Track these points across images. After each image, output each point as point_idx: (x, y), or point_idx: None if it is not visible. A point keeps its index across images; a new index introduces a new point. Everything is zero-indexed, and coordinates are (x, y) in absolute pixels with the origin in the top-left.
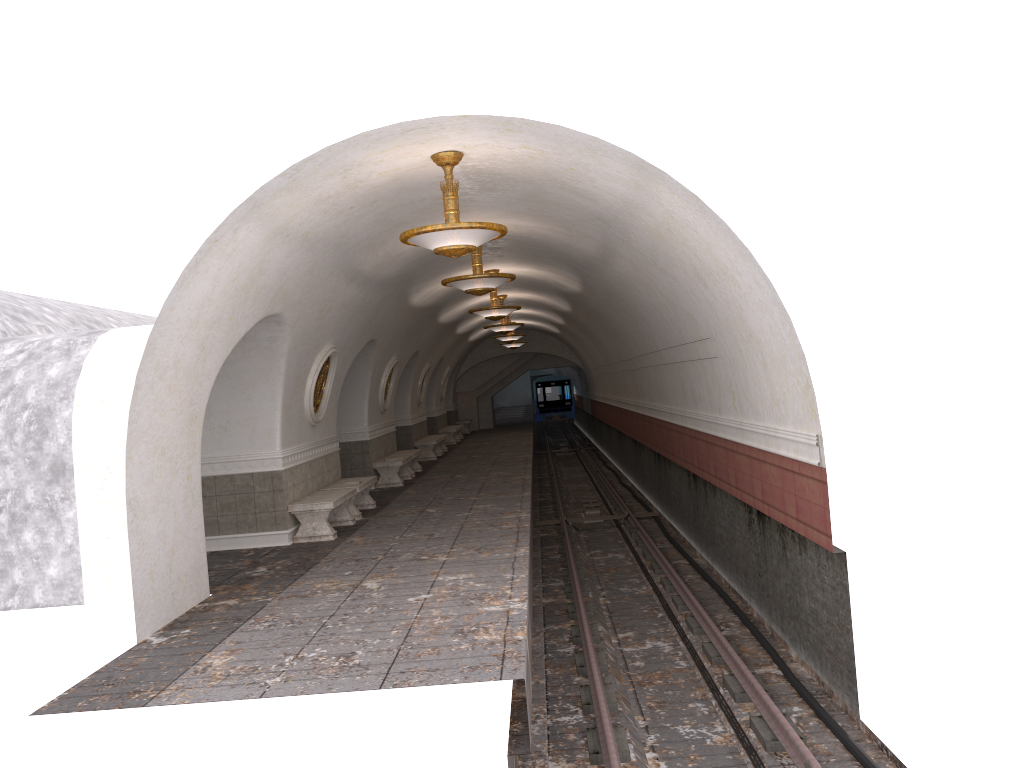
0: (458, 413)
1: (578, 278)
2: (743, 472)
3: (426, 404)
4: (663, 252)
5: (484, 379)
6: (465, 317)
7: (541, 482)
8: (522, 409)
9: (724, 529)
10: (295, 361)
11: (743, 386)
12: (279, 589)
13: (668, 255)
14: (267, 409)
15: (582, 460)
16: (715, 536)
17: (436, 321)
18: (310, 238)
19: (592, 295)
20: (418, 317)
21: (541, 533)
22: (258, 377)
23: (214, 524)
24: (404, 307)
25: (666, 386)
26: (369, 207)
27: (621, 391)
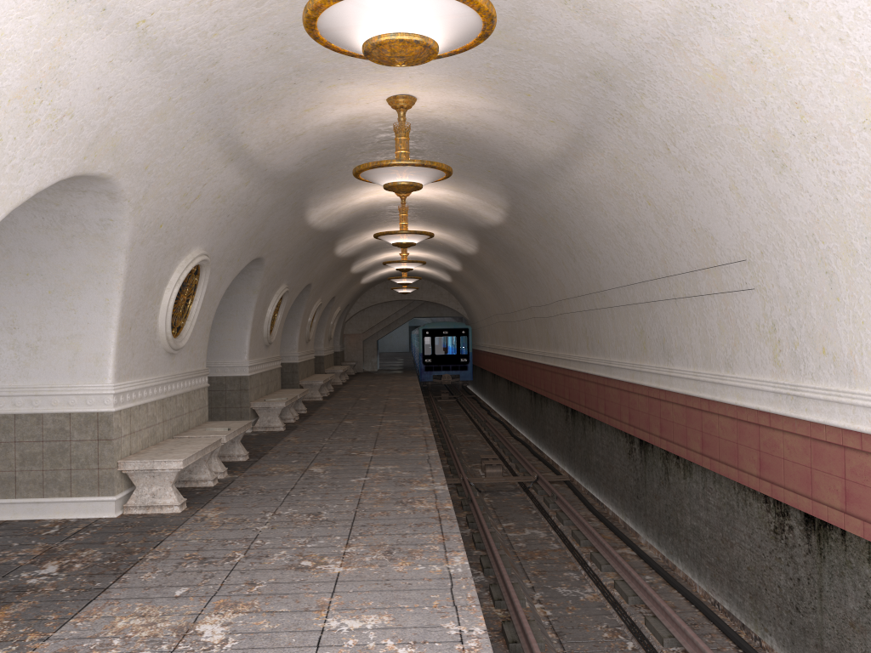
0: (344, 354)
1: (506, 203)
2: (785, 458)
3: (314, 343)
4: (703, 121)
5: (372, 323)
6: (362, 254)
7: None
8: (401, 355)
9: (705, 523)
10: (143, 262)
11: (815, 331)
12: (50, 628)
13: (713, 124)
14: (97, 325)
15: (465, 408)
16: (681, 527)
17: (333, 252)
18: (153, 40)
19: (516, 227)
20: (314, 242)
21: None
22: (86, 279)
23: (9, 482)
24: (299, 224)
25: (605, 334)
26: (256, 7)
27: (520, 341)
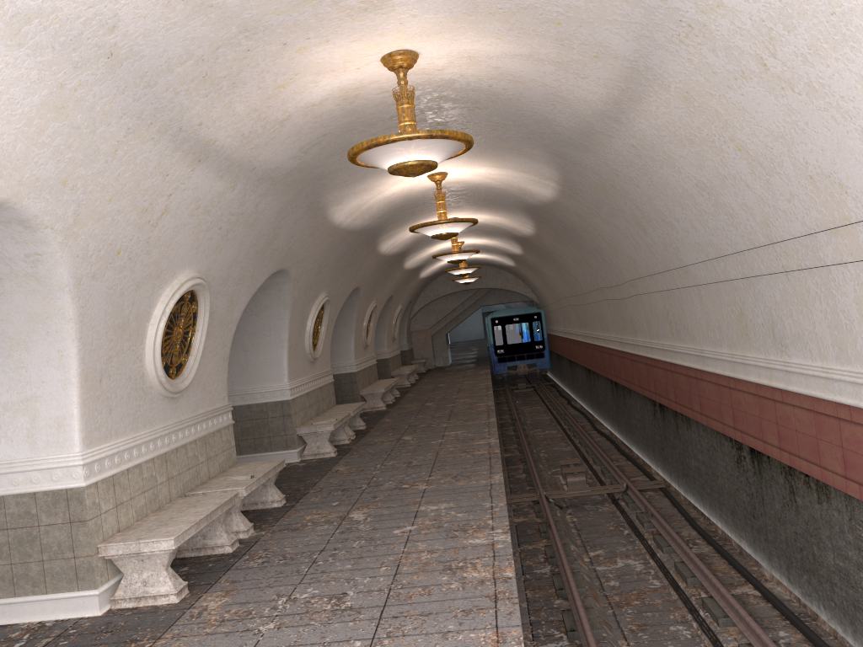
0: (413, 352)
1: (556, 173)
2: None
3: (377, 345)
4: (823, 6)
5: (438, 317)
6: (412, 248)
7: (503, 429)
8: (476, 343)
9: (857, 566)
10: (103, 299)
11: None
12: None
13: (839, 9)
14: (54, 383)
15: (543, 398)
16: (821, 564)
17: (376, 251)
18: None
19: (572, 201)
20: (350, 243)
21: (515, 517)
22: (31, 328)
23: None
24: (324, 226)
25: (692, 318)
26: None
27: (594, 325)
